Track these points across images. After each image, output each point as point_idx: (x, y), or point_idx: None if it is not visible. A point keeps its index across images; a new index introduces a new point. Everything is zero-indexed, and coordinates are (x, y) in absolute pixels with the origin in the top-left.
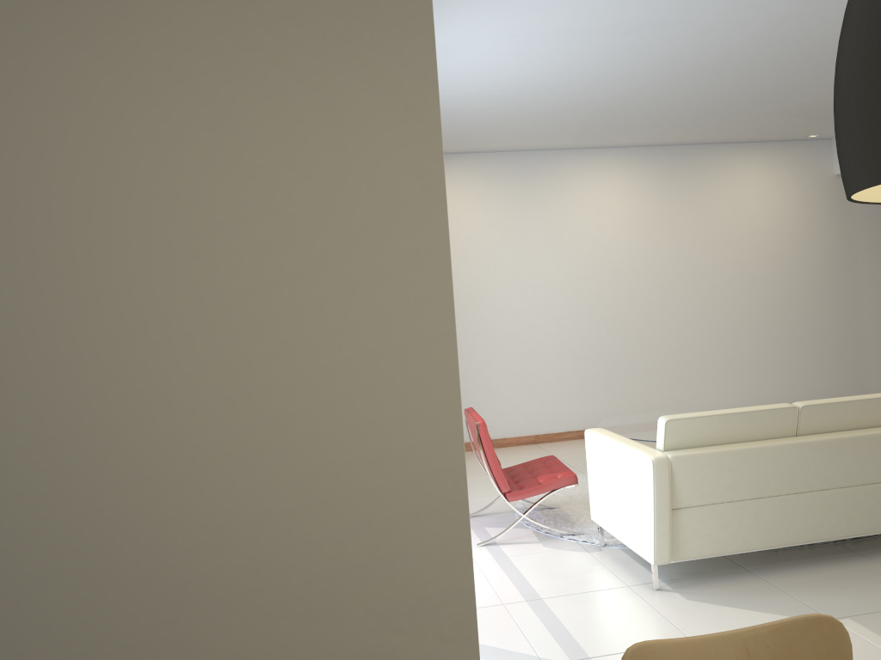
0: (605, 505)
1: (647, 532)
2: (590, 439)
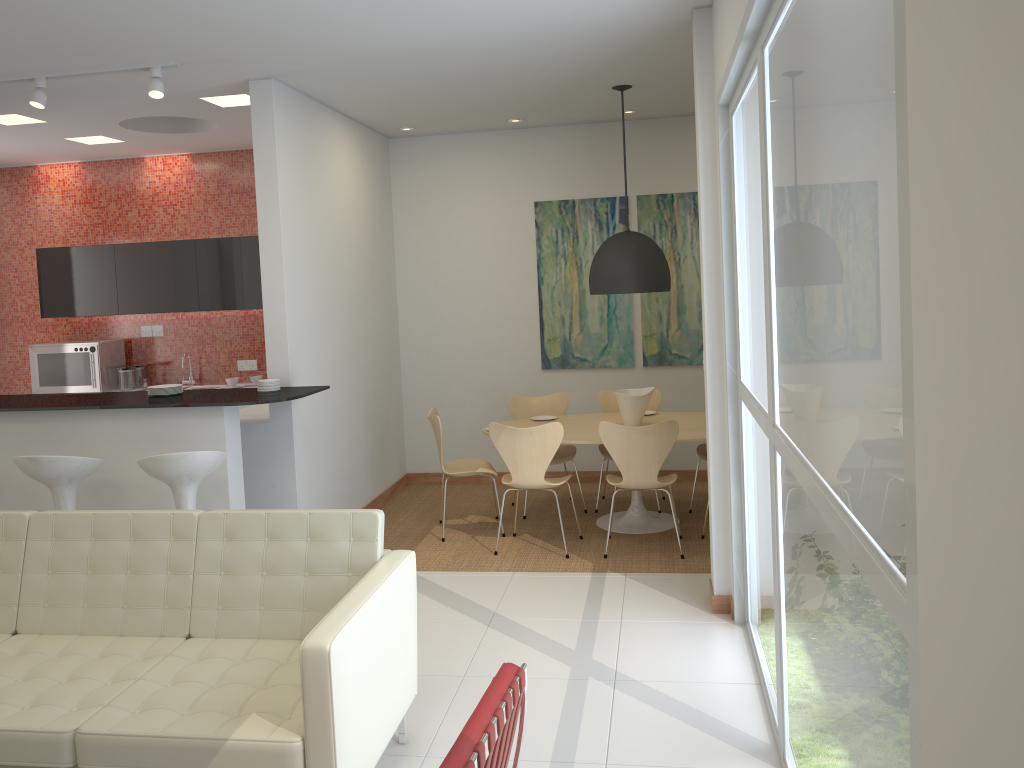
0: (366, 733)
1: (412, 659)
2: (343, 647)
